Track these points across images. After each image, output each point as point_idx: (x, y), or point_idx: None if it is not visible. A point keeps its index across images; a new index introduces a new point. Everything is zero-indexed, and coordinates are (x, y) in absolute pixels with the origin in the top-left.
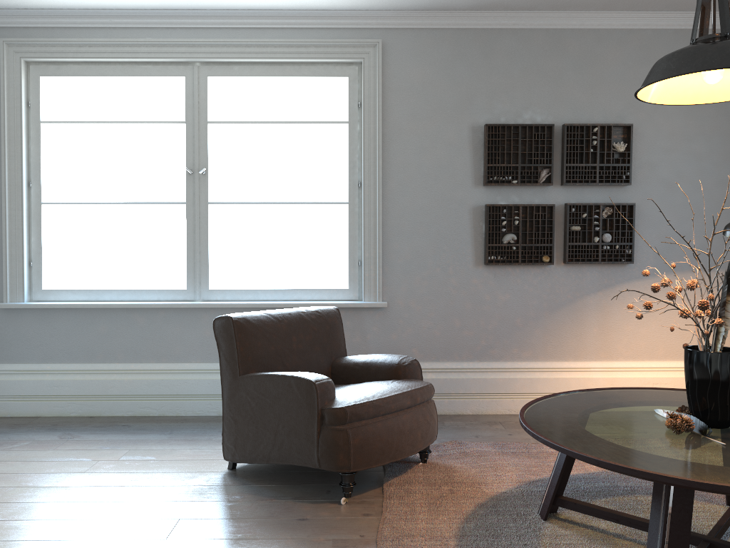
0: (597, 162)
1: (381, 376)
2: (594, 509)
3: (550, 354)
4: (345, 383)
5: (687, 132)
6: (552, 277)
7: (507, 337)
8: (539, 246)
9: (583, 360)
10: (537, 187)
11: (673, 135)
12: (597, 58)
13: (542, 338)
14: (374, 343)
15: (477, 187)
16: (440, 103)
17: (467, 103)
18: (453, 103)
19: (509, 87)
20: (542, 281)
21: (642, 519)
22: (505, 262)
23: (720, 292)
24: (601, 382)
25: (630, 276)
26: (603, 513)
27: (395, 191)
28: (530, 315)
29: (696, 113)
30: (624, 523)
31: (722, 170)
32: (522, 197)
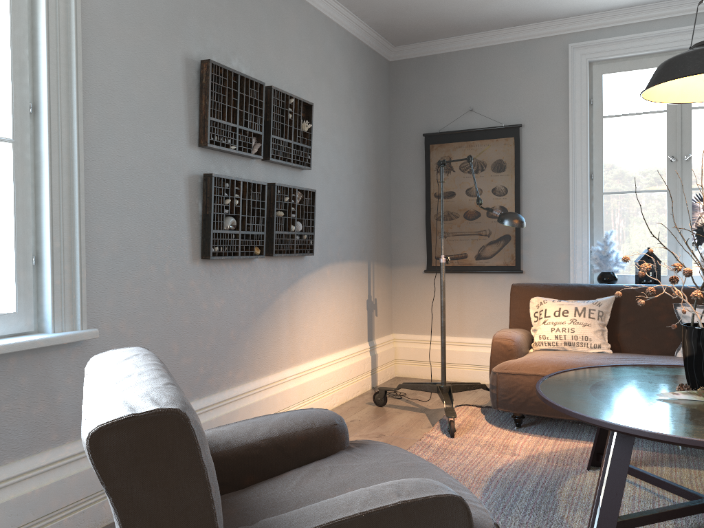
0: (292, 139)
1: (312, 453)
2: (640, 518)
3: (258, 370)
4: (229, 490)
5: (333, 123)
6: (257, 274)
7: (224, 357)
8: (254, 234)
9: (280, 370)
10: (244, 158)
11: (326, 123)
12: (283, 19)
13: (251, 351)
14: (69, 408)
15: (192, 147)
16: (151, 7)
17: (180, 20)
18: (165, 13)
19: (219, 18)
20: (250, 279)
21: (673, 507)
22: (224, 255)
23: (350, 281)
24: (296, 391)
25: (307, 269)
26: (647, 518)
27: (95, 133)
28: (242, 323)
29: (337, 106)
30: (664, 518)
31: (349, 166)
32: (232, 169)
